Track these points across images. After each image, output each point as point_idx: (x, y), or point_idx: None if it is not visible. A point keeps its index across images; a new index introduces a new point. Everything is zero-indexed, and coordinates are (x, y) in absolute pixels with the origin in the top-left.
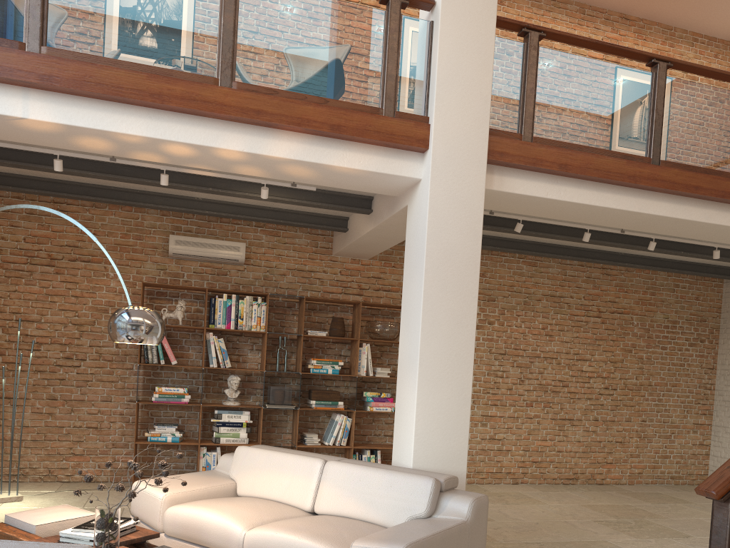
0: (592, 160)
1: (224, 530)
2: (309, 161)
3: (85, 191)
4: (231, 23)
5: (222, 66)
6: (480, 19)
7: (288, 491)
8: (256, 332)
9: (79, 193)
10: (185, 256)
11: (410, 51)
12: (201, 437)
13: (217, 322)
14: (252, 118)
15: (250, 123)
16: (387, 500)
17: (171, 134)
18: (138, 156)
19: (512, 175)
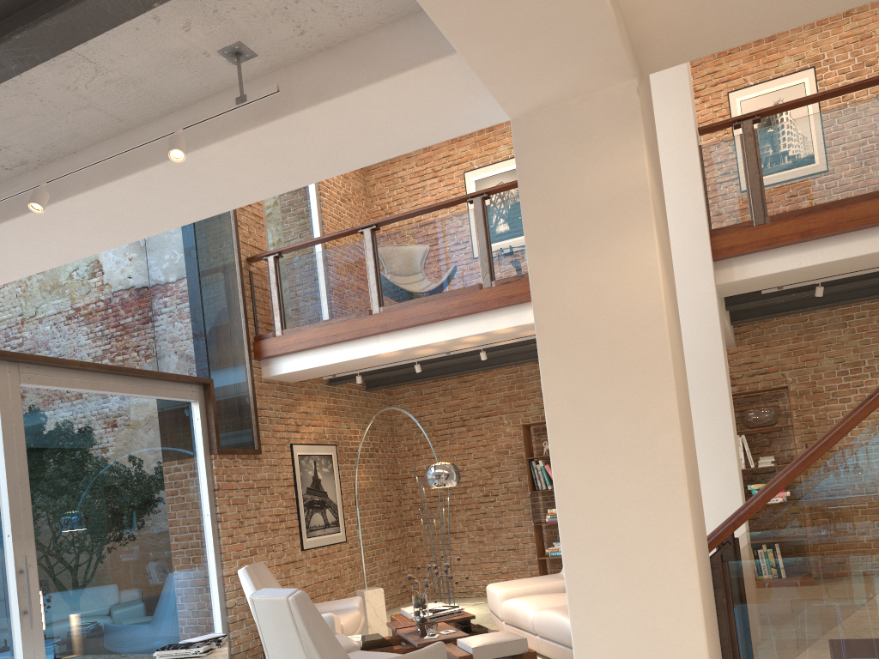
0: (842, 213)
1: (523, 614)
2: None
3: (466, 367)
4: (484, 241)
5: (483, 273)
6: (679, 142)
7: None
8: None
9: (463, 369)
10: None
11: None
12: None
13: None
14: (507, 303)
15: (510, 305)
16: None
17: (461, 332)
18: (457, 348)
19: (753, 260)
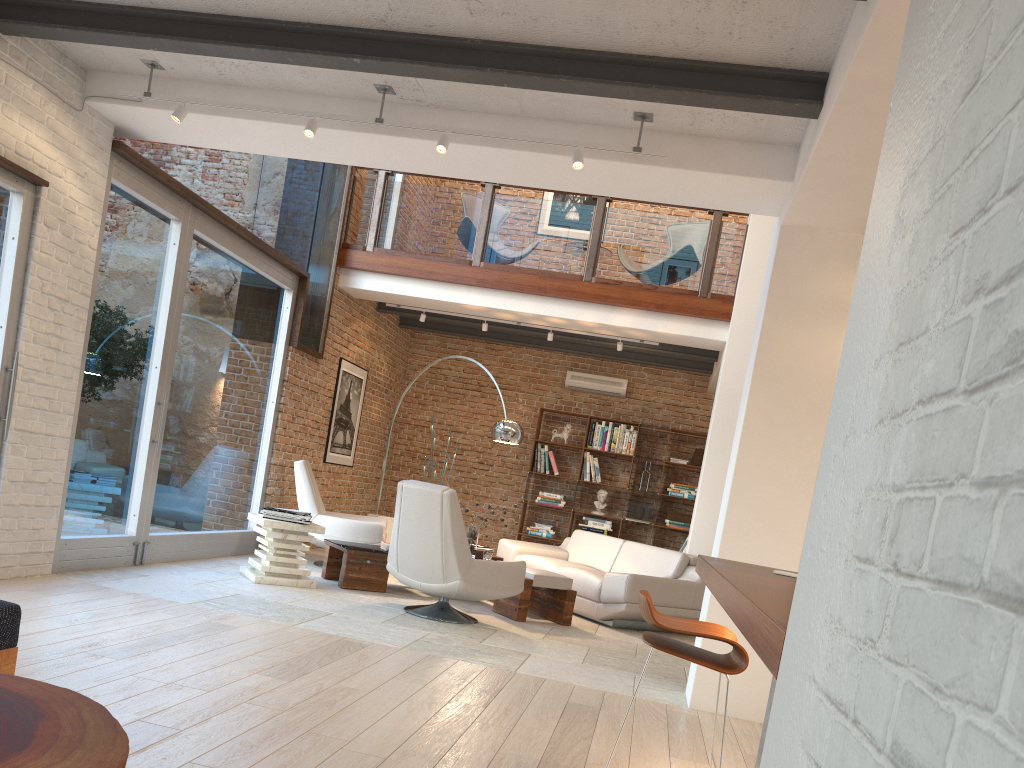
0: None
1: (543, 567)
2: (640, 328)
3: (507, 337)
4: (596, 238)
5: (587, 267)
6: None
7: (597, 560)
8: (625, 455)
9: (502, 338)
10: (577, 388)
11: (727, 247)
12: None
13: (594, 444)
14: (601, 301)
15: (601, 304)
16: (652, 566)
17: (549, 312)
18: (533, 322)
19: None
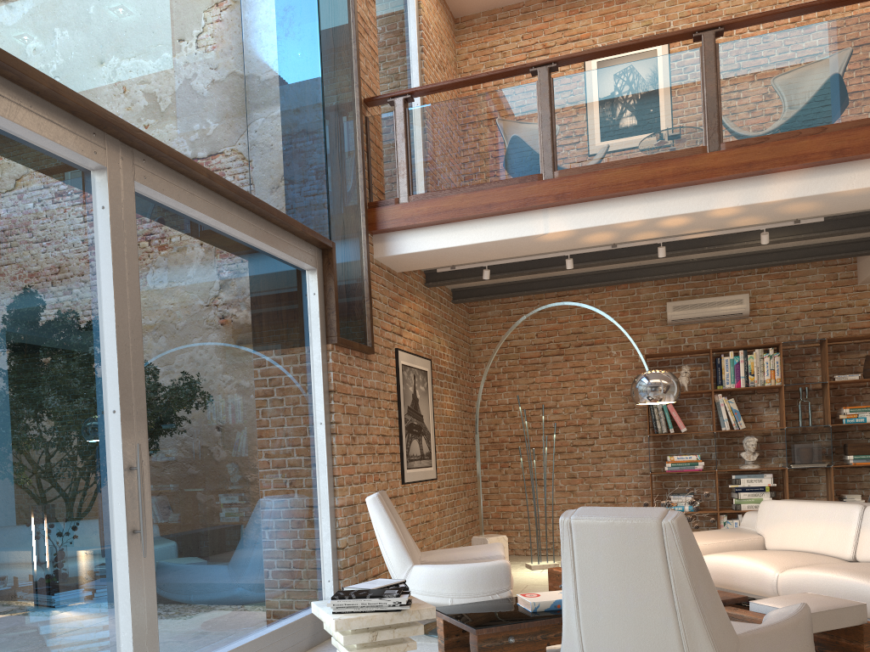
0: None
1: (755, 573)
2: (811, 195)
3: (585, 280)
4: (713, 90)
5: (709, 132)
6: None
7: (823, 541)
8: (771, 387)
9: (580, 283)
10: (684, 320)
11: None
12: (719, 505)
13: (725, 383)
14: (743, 171)
15: (742, 177)
16: None
17: (666, 210)
18: (636, 237)
19: None
